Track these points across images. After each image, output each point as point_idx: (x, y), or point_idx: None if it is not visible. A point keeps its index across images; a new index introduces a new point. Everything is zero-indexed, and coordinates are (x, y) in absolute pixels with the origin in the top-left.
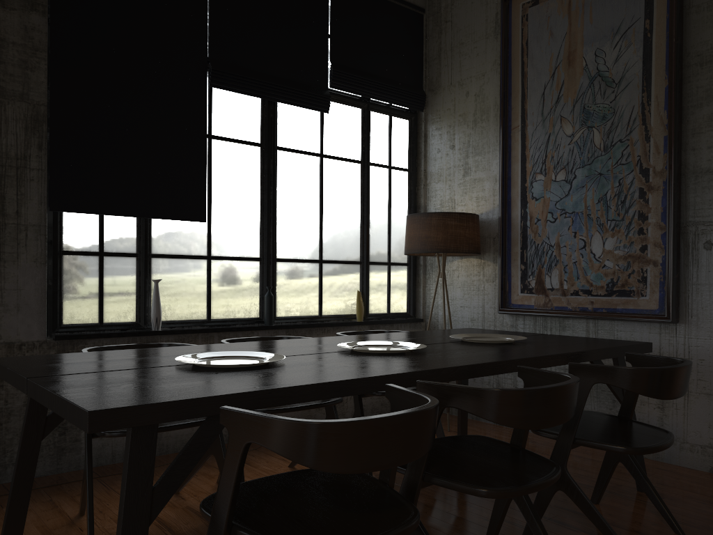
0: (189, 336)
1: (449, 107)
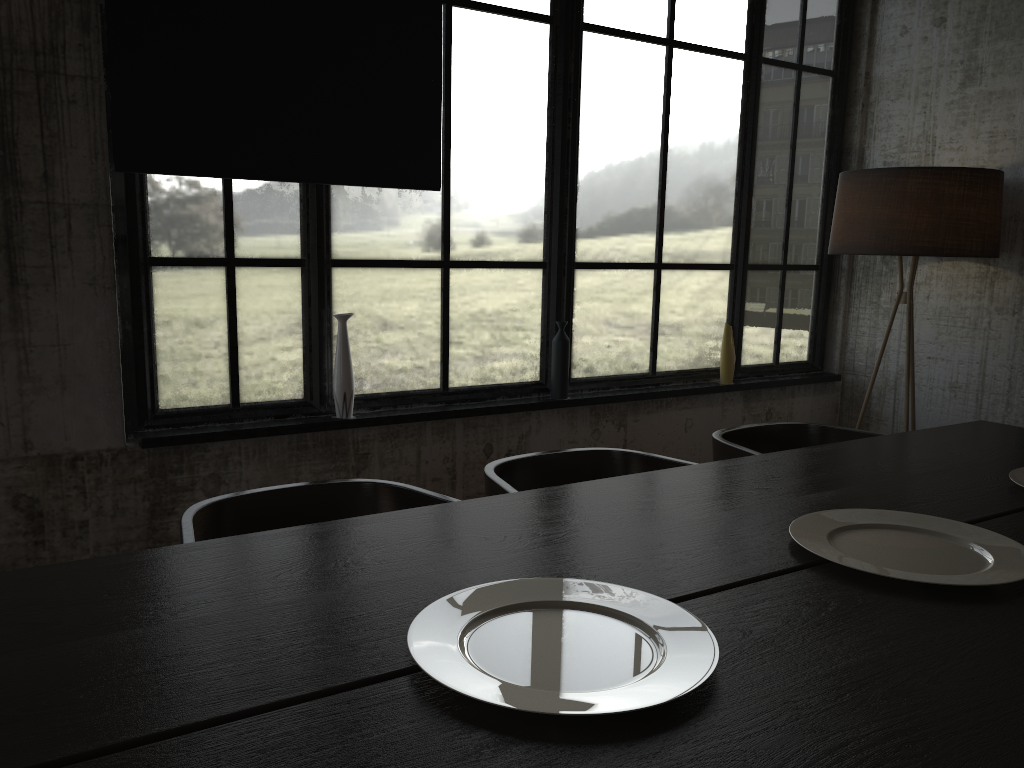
0: (408, 425)
1: None
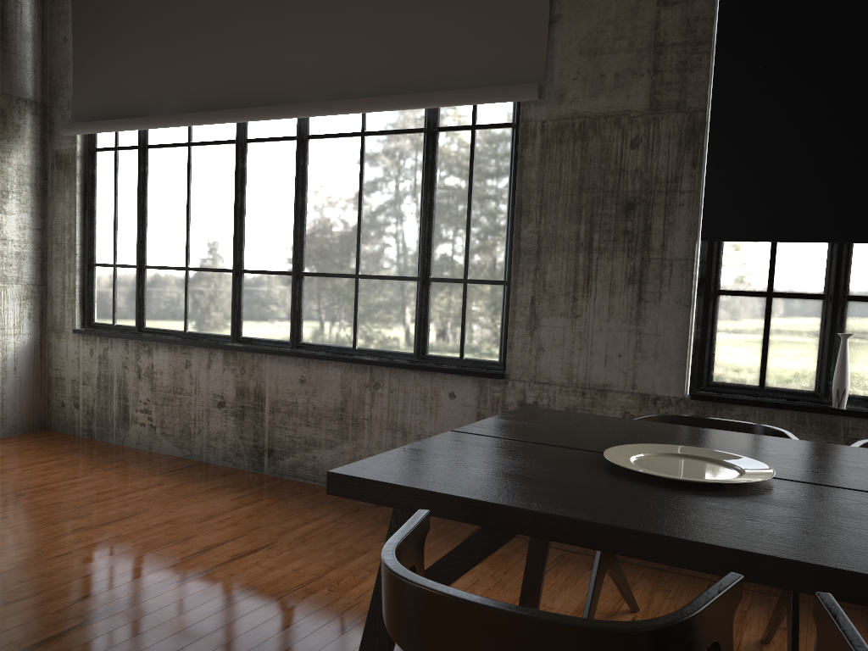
0: None
1: None
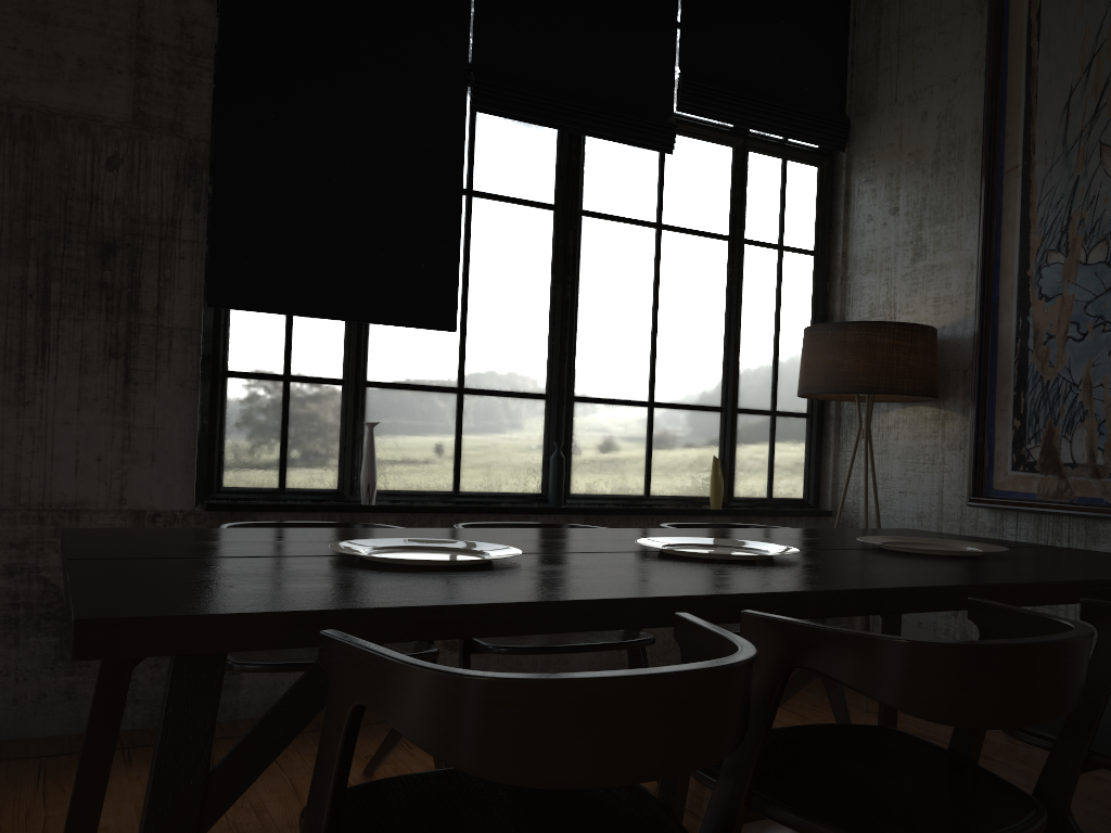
0: (421, 517)
1: (891, 141)
